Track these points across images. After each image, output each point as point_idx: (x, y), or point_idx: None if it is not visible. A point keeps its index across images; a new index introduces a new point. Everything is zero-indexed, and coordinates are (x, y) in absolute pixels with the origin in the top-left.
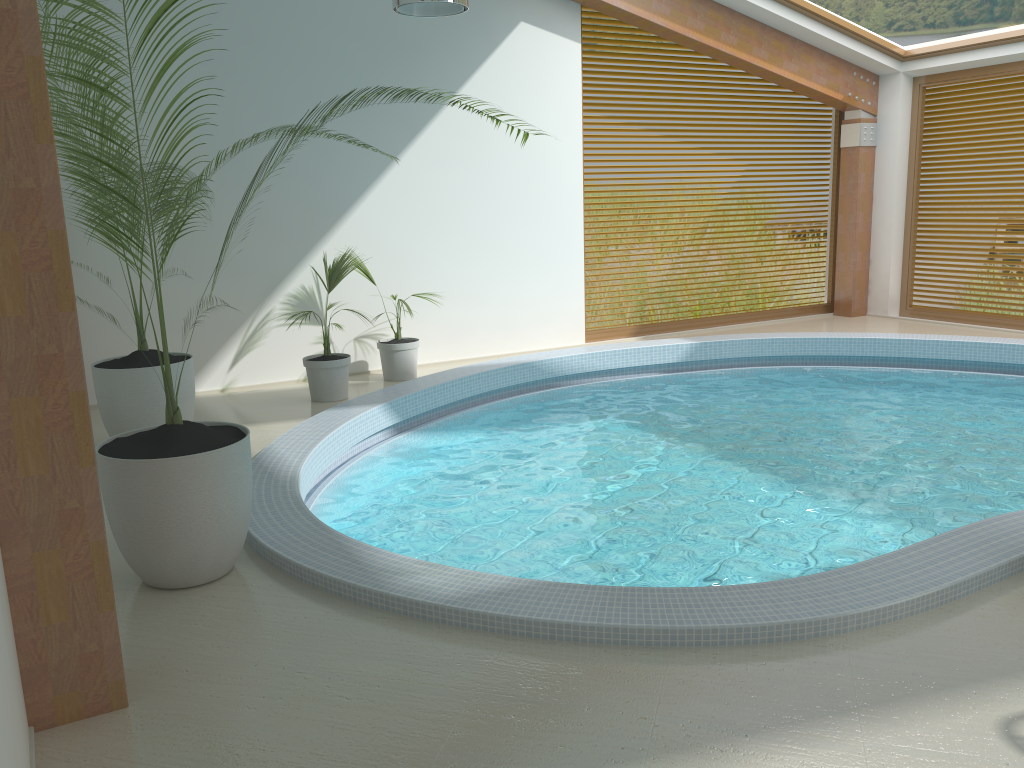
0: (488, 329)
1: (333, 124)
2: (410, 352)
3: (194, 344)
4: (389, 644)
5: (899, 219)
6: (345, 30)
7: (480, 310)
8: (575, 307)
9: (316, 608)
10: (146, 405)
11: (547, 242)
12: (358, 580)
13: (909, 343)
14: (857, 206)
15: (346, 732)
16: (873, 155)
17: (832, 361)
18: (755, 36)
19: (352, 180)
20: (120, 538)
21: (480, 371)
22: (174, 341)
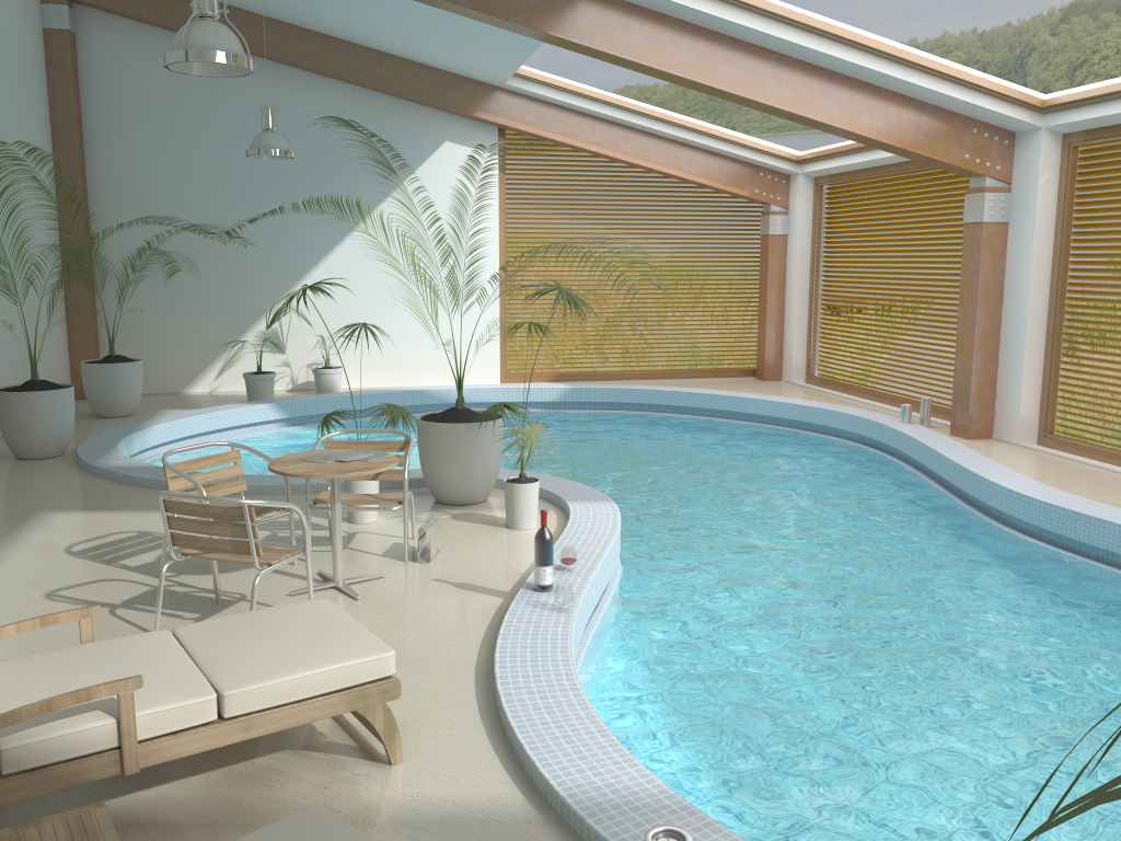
0: (414, 366)
1: (296, 215)
2: (331, 376)
3: (192, 360)
4: (70, 480)
5: (802, 298)
6: (307, 152)
7: (408, 351)
8: (491, 355)
9: (66, 469)
10: (103, 386)
11: (467, 303)
12: (89, 459)
13: (730, 399)
14: (768, 285)
15: (8, 495)
16: (785, 242)
17: (682, 411)
18: (653, 146)
19: (309, 254)
20: (0, 430)
21: (373, 392)
22: (179, 357)
